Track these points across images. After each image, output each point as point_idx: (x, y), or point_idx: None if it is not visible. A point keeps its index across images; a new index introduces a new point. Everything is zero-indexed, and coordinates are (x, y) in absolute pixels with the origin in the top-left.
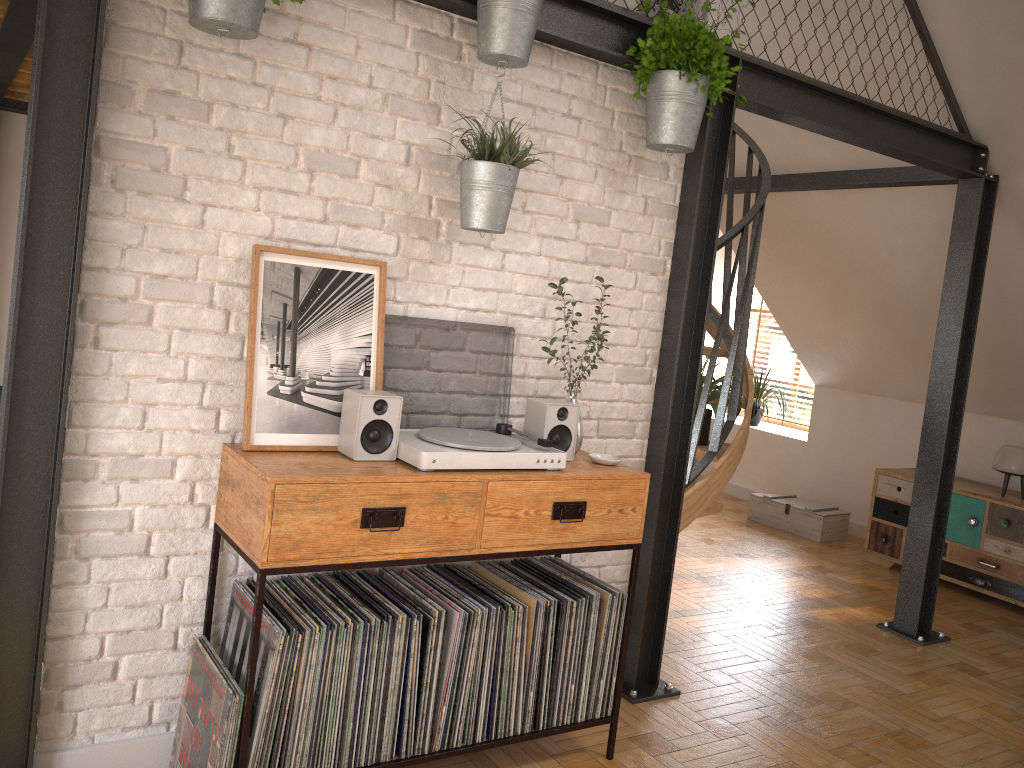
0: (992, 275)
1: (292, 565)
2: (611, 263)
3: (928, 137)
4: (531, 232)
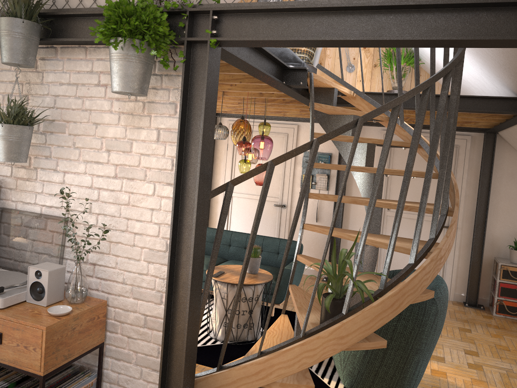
0: None
1: None
2: (134, 177)
3: None
4: (80, 159)
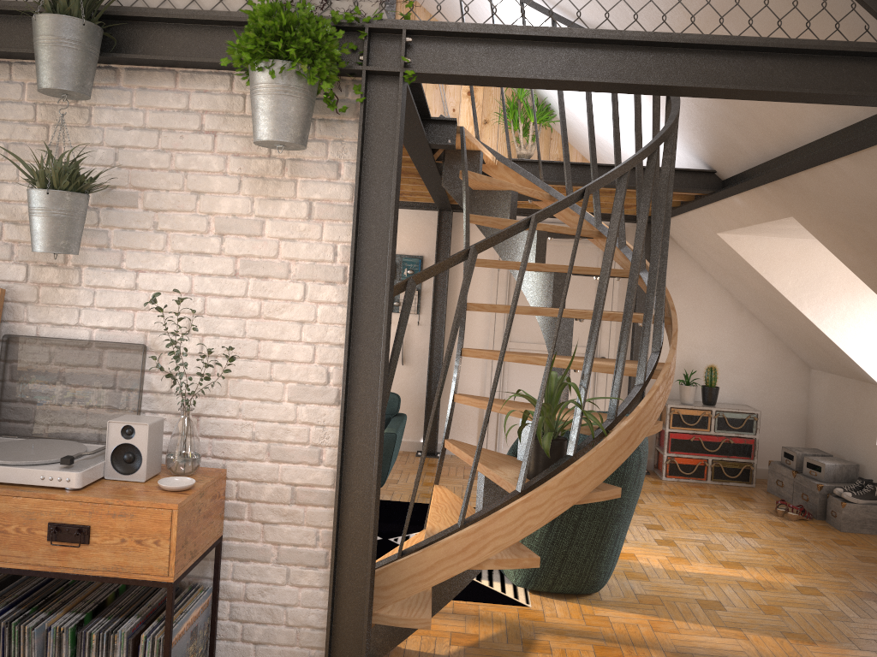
0: None
1: None
2: (269, 274)
3: (813, 61)
4: (167, 250)
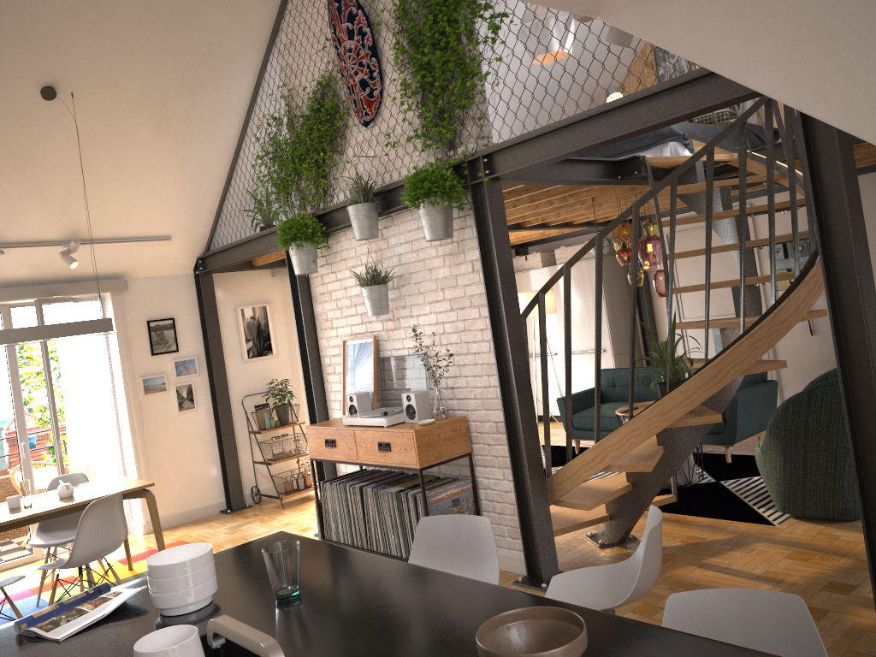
0: None
1: (315, 457)
2: (464, 306)
3: (698, 85)
4: (425, 302)
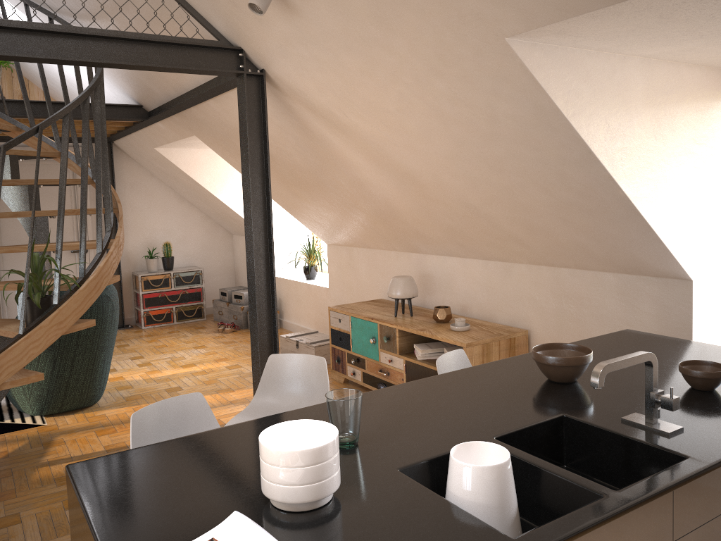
0: (325, 147)
1: None
2: None
3: (170, 48)
4: None
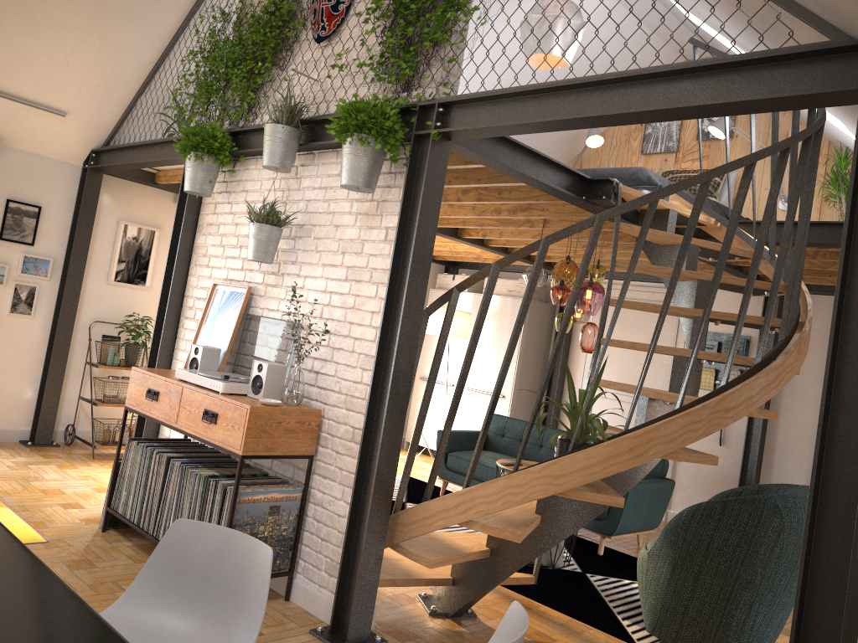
0: None
1: (131, 407)
2: (361, 279)
3: (731, 74)
4: (319, 263)
